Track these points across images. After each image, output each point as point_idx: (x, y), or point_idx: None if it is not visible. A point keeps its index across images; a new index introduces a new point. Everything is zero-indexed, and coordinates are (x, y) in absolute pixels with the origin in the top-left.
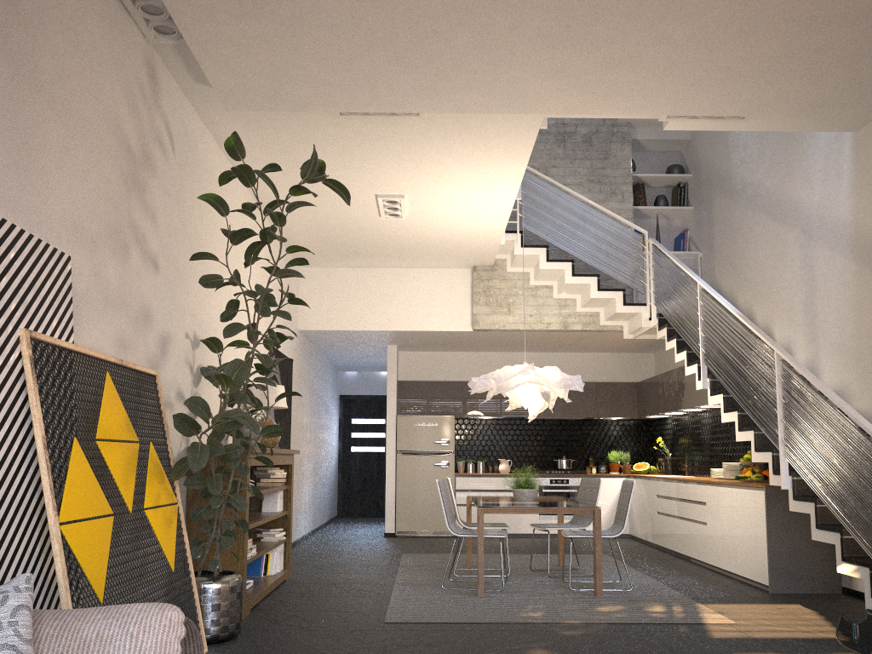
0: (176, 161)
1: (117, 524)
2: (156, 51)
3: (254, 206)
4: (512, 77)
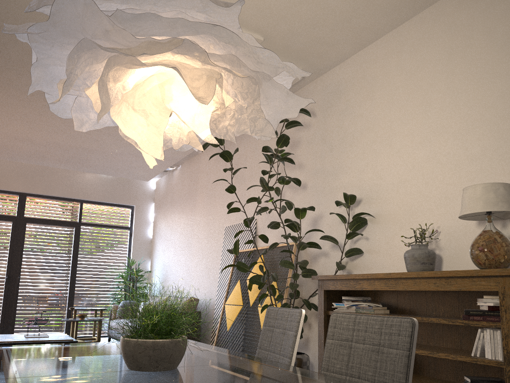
0: (318, 117)
1: (244, 309)
2: (295, 91)
3: (297, 121)
4: None
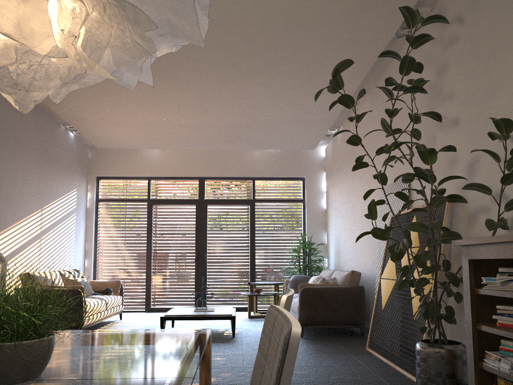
0: (467, 23)
1: (397, 284)
2: None
3: (425, 34)
4: (213, 3)
